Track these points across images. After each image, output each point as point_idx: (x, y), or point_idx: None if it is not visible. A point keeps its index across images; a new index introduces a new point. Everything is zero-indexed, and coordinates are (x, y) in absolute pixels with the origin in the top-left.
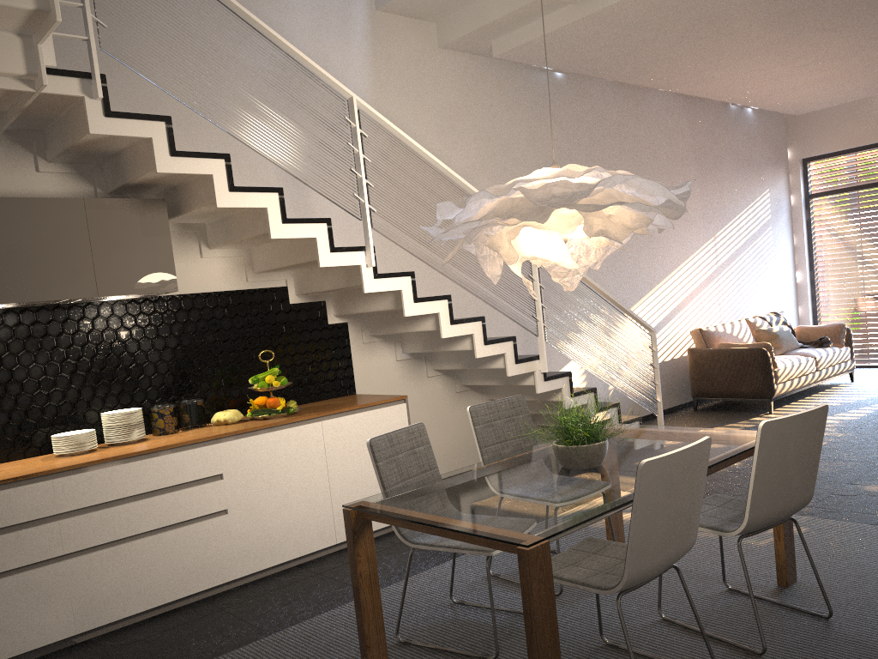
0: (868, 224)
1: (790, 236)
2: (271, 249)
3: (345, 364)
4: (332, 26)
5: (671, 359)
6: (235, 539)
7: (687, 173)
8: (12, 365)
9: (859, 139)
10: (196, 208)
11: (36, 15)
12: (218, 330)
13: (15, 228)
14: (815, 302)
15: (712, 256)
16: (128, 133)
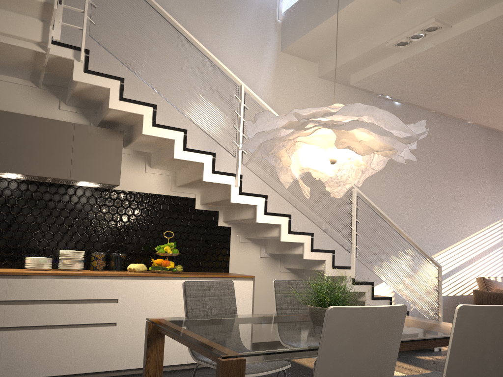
0: None
1: None
2: (185, 172)
3: (224, 252)
4: (251, 56)
5: (461, 295)
6: (117, 343)
7: (483, 176)
8: (17, 213)
9: None
10: (137, 137)
11: (46, 7)
12: (146, 216)
13: (30, 133)
14: None
15: (498, 232)
16: (96, 83)
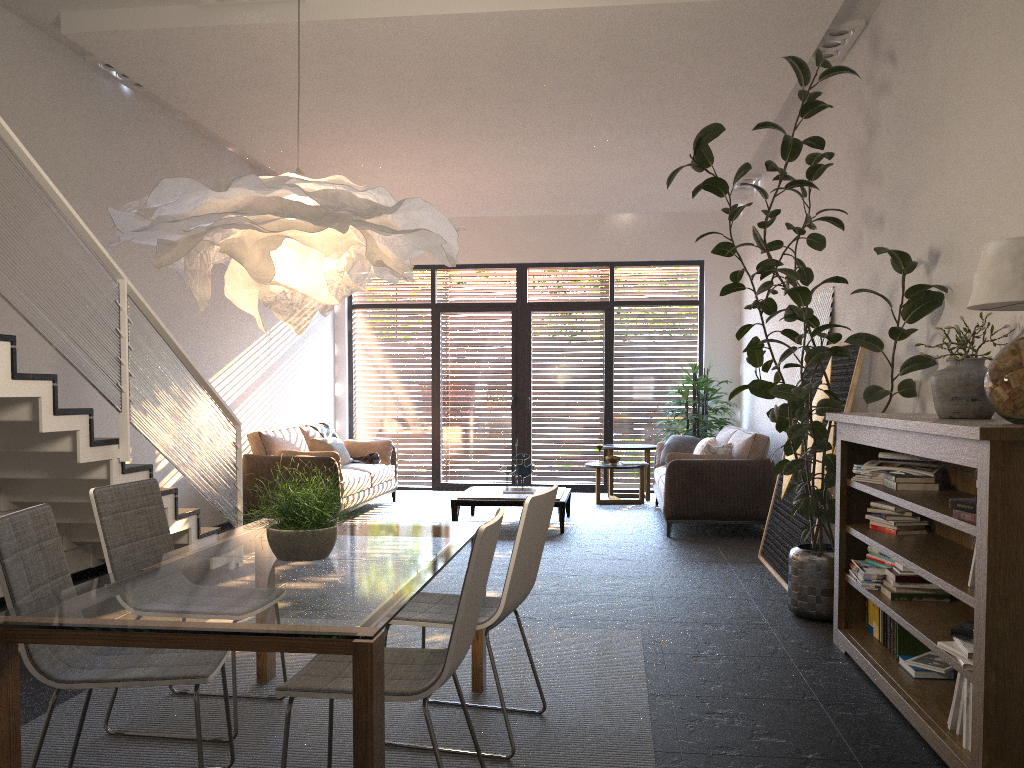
0: (406, 343)
1: (332, 345)
2: None
3: None
4: None
5: None
6: None
7: None
8: None
9: None
10: None
11: None
12: None
13: None
14: (353, 418)
15: (266, 352)
16: None
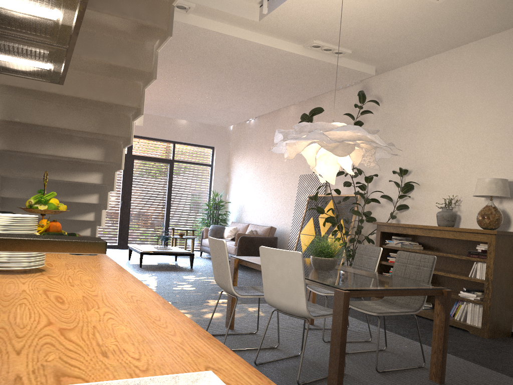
0: None
1: None
2: None
3: None
4: None
5: None
6: None
7: None
8: None
9: None
10: (106, 12)
11: None
12: None
13: None
14: None
15: None
16: None
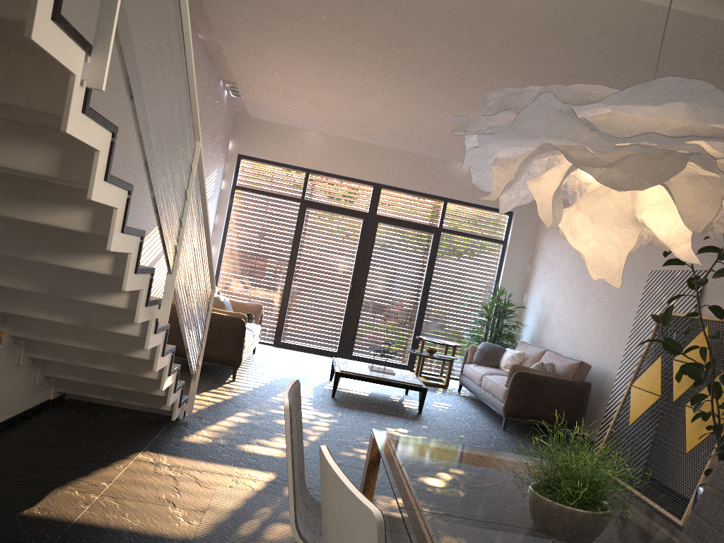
0: (274, 226)
1: (215, 215)
2: None
3: None
4: None
5: None
6: None
7: None
8: None
9: (287, 158)
10: None
11: None
12: None
13: None
14: (218, 277)
15: None
16: None
